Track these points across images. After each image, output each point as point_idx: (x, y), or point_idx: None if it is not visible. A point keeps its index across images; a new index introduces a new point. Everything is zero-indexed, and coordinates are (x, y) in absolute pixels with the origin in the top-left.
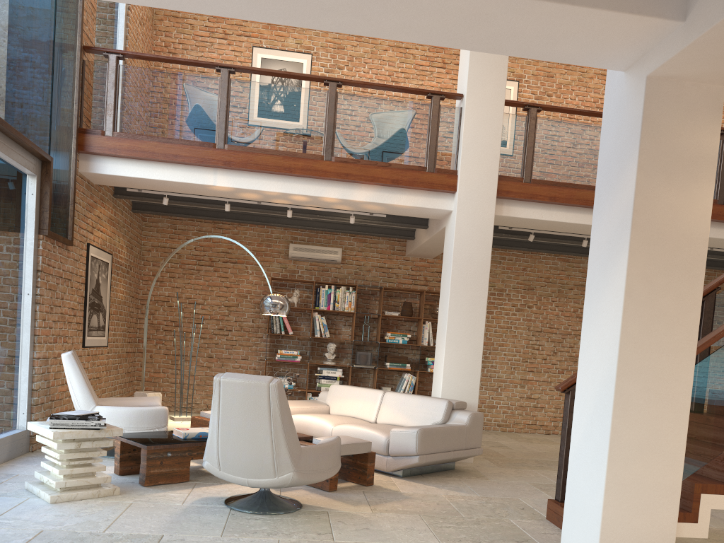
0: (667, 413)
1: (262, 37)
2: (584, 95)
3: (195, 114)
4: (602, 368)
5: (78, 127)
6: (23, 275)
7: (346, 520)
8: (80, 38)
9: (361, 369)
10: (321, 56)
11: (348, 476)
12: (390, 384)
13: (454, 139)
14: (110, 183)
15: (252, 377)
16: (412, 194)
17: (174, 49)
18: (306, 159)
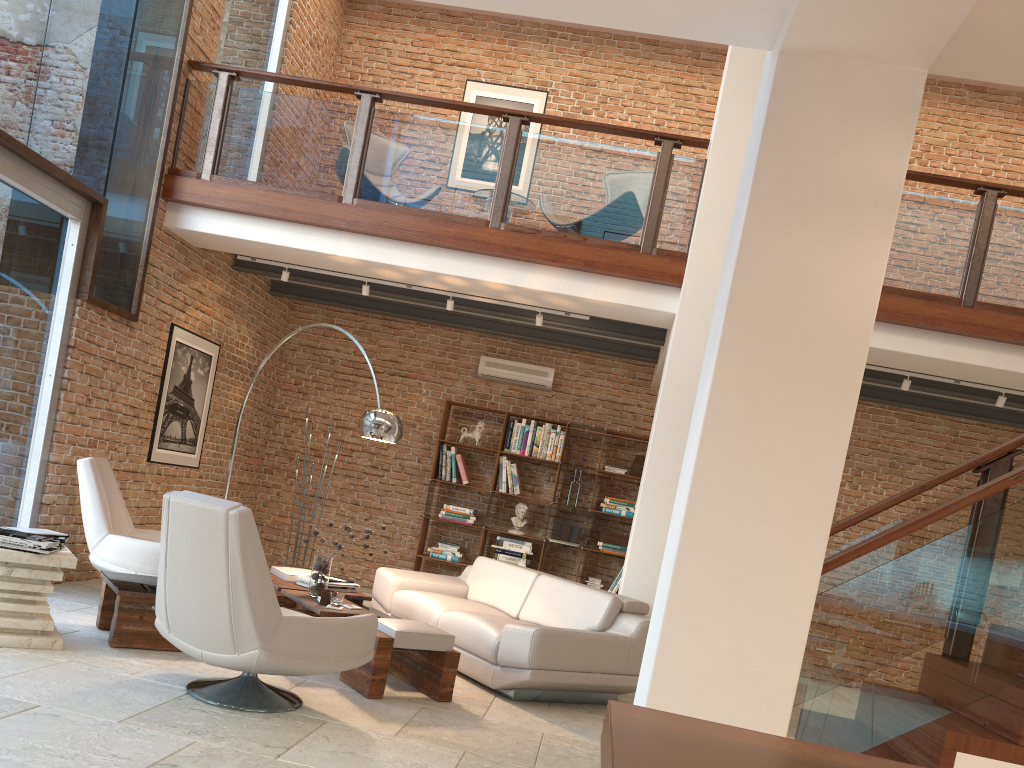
0: (765, 627)
1: (481, 68)
2: (967, 162)
3: (321, 155)
4: (674, 537)
5: (163, 166)
6: (46, 349)
7: (336, 737)
8: (180, 49)
9: (565, 547)
10: (560, 96)
11: (420, 684)
12: (605, 575)
13: (689, 207)
14: (211, 246)
15: (211, 501)
16: (616, 285)
17: (361, 81)
18: (463, 224)
